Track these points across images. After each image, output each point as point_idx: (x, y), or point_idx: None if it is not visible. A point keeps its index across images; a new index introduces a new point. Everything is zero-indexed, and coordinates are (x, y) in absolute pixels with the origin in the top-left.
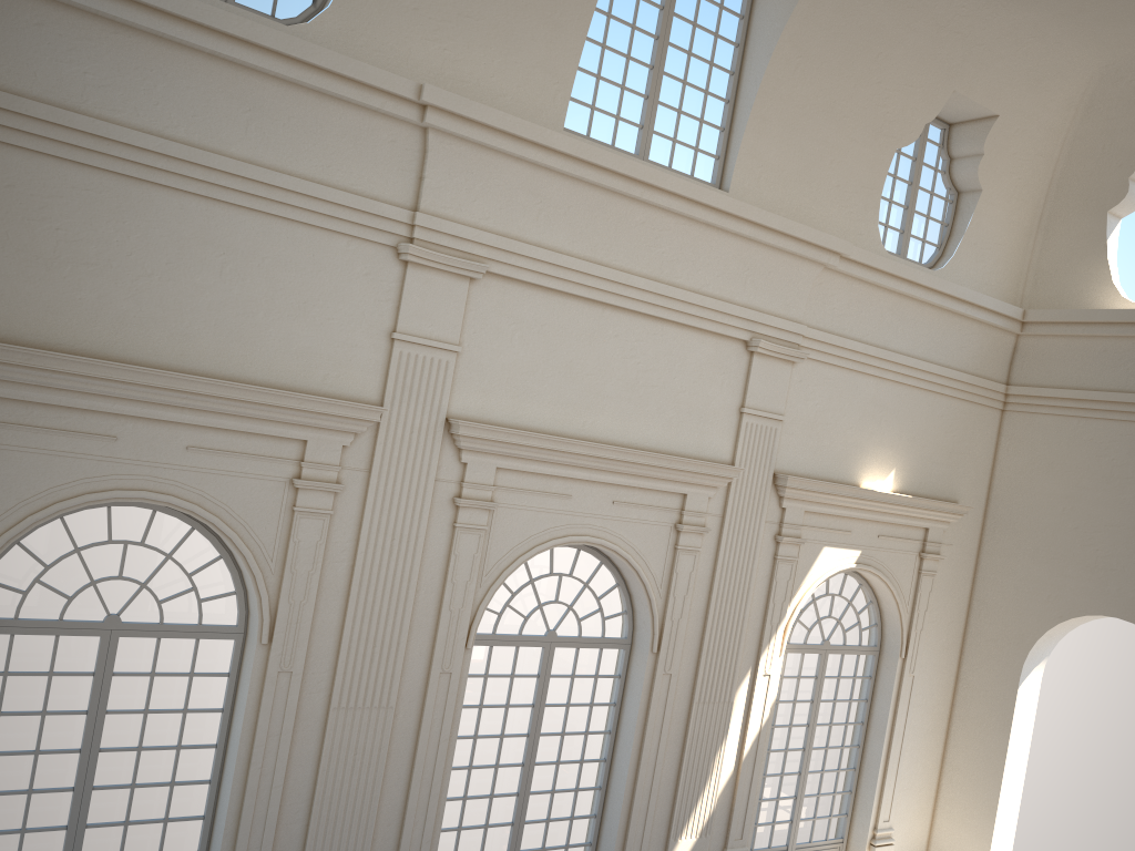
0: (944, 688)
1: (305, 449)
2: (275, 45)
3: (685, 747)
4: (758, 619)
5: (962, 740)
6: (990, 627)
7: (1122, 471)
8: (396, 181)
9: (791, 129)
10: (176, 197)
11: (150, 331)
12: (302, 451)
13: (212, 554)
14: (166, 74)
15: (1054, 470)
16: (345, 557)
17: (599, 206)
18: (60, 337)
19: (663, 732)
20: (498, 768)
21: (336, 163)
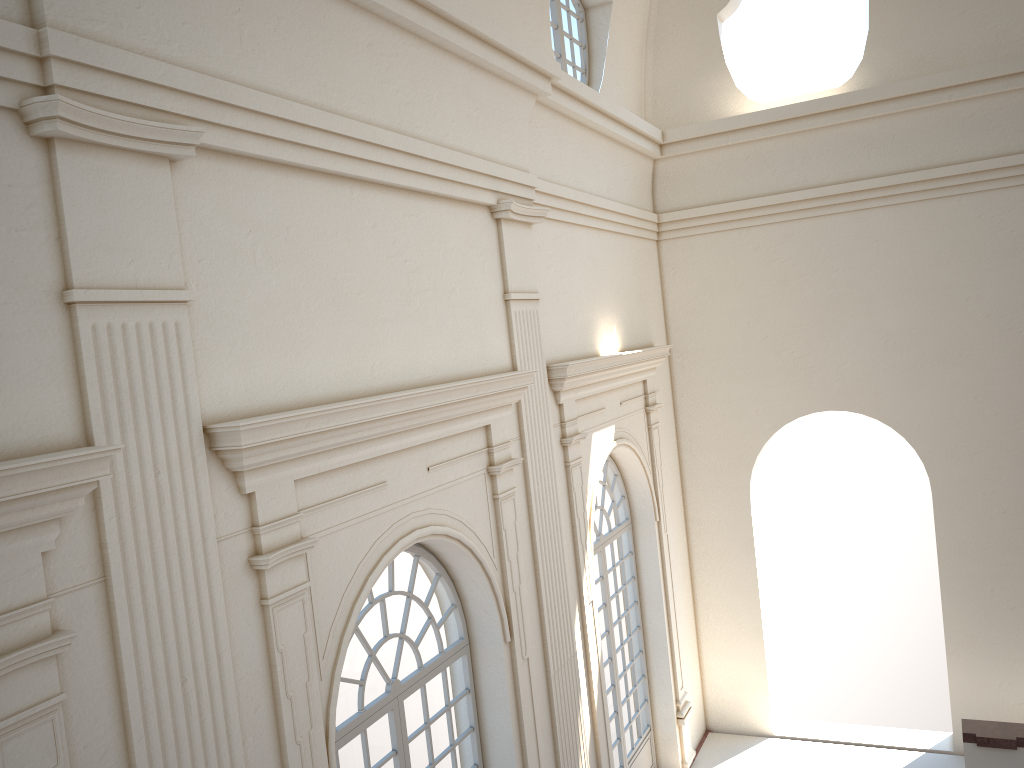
0: (682, 533)
1: None
2: None
3: (556, 733)
4: (570, 544)
5: (709, 576)
6: (706, 459)
7: (796, 271)
8: None
9: None
10: None
11: None
12: None
13: None
14: None
15: (728, 287)
16: (111, 765)
17: (315, 18)
18: None
19: (538, 732)
20: None
21: None
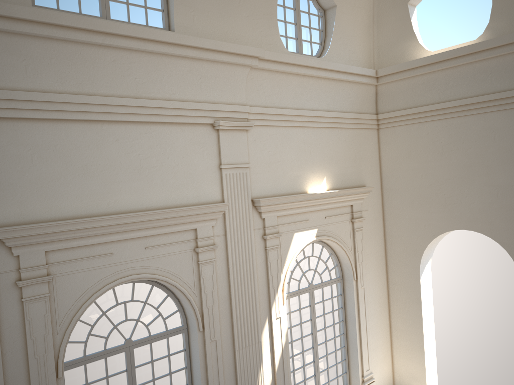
0: (382, 288)
1: None
2: None
3: (237, 378)
4: (265, 288)
5: (398, 313)
6: (398, 249)
7: (448, 147)
8: None
9: None
10: None
11: None
12: None
13: None
14: None
15: (412, 155)
16: None
17: (75, 55)
18: None
19: (220, 376)
20: None
21: None
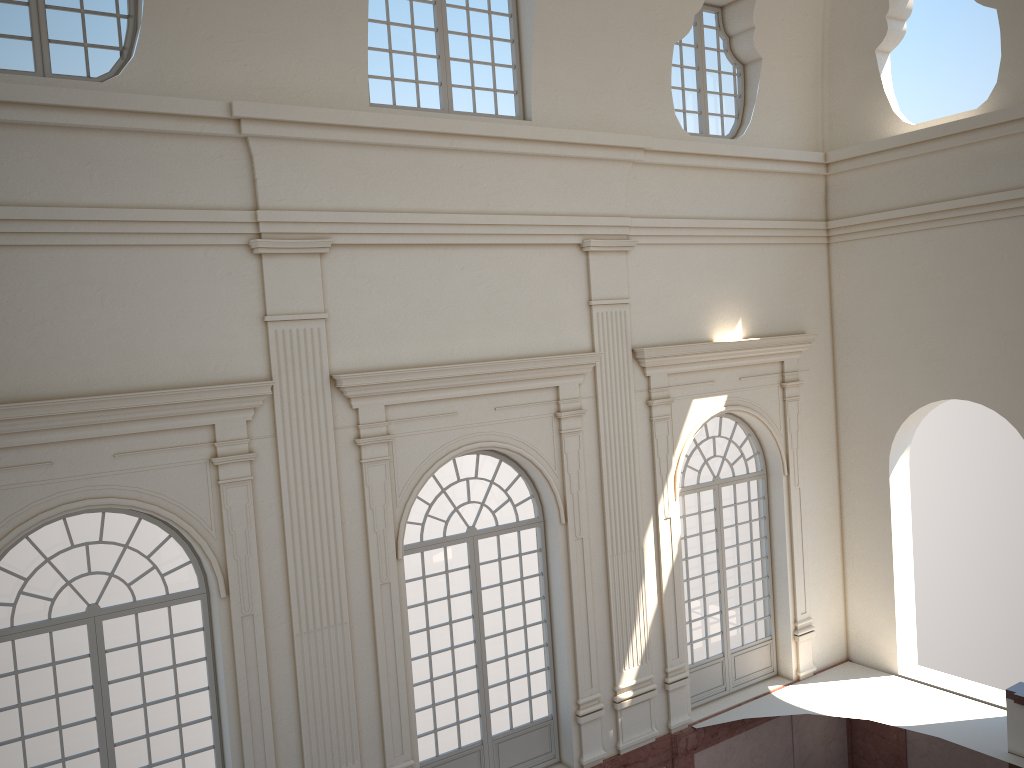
0: (830, 491)
1: (215, 431)
2: (93, 104)
3: (610, 594)
4: (649, 474)
5: (855, 531)
6: (856, 431)
7: (933, 273)
8: (233, 188)
9: (574, 51)
10: (47, 252)
11: (55, 369)
12: (213, 434)
13: (163, 535)
14: (9, 152)
15: (880, 285)
16: (273, 511)
17: (417, 163)
18: None
19: (587, 587)
20: (454, 649)
21: (176, 187)
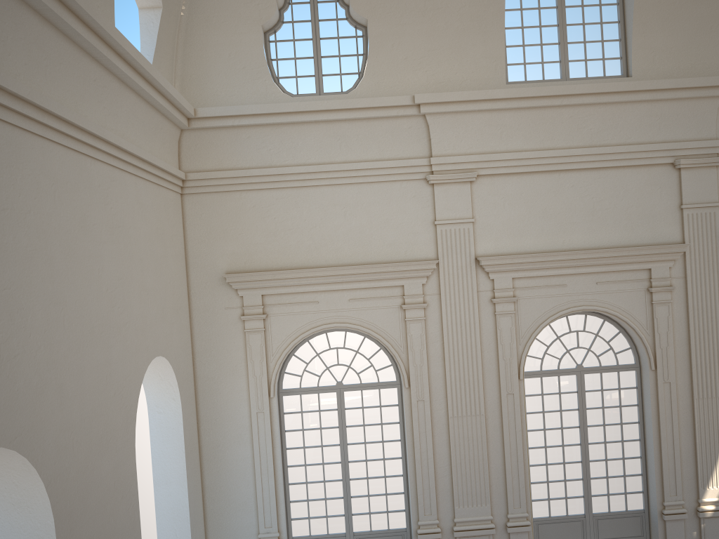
0: None
1: (403, 289)
2: (339, 107)
3: (695, 428)
4: None
5: None
6: None
7: None
8: (417, 145)
9: (669, 20)
10: (318, 189)
11: (321, 251)
12: (402, 291)
13: (378, 348)
14: (301, 137)
15: None
16: (438, 340)
17: (537, 118)
18: (286, 263)
19: (674, 419)
20: (563, 447)
21: (385, 148)
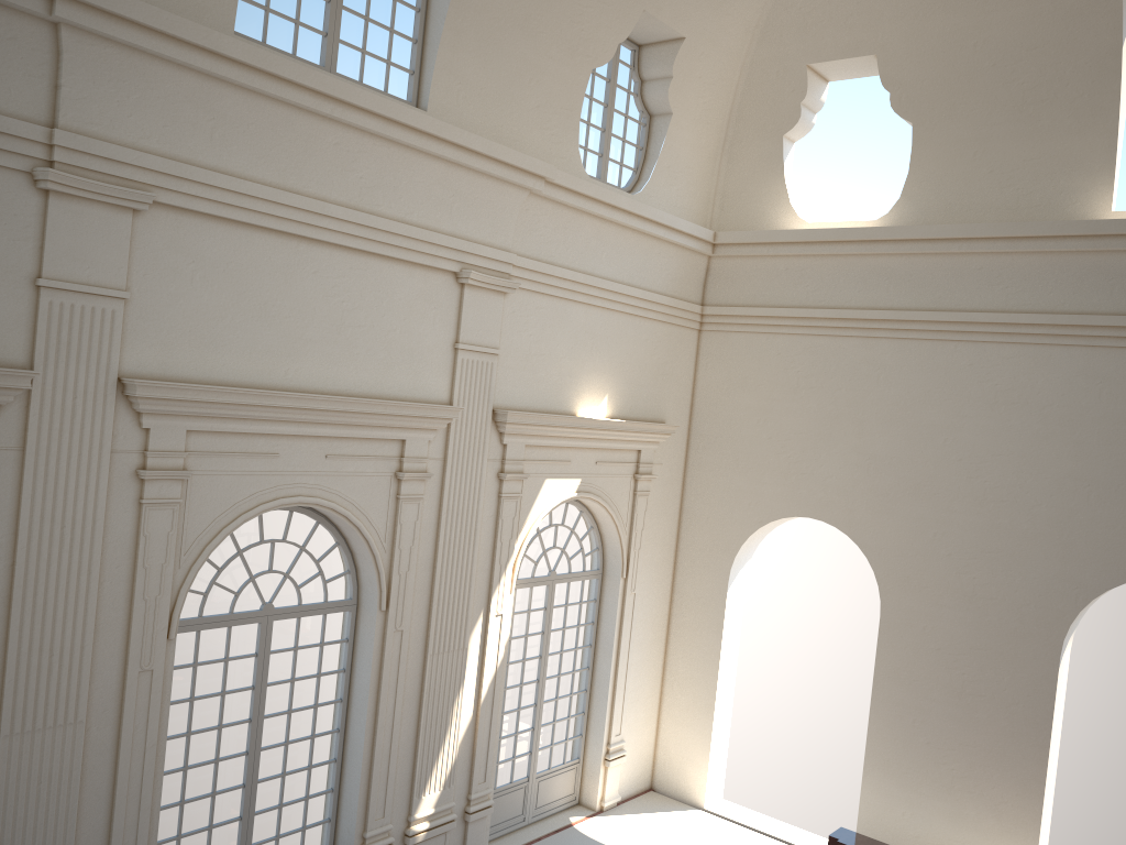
0: (662, 600)
1: None
2: None
3: (423, 702)
4: (487, 561)
5: (681, 647)
6: (699, 538)
7: (807, 382)
8: (22, 89)
9: (488, 43)
10: None
11: None
12: None
13: None
14: None
15: (748, 385)
16: (1, 556)
17: (284, 125)
18: None
19: (399, 692)
20: (218, 762)
21: None
